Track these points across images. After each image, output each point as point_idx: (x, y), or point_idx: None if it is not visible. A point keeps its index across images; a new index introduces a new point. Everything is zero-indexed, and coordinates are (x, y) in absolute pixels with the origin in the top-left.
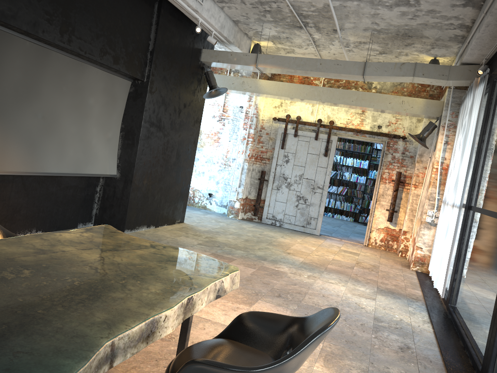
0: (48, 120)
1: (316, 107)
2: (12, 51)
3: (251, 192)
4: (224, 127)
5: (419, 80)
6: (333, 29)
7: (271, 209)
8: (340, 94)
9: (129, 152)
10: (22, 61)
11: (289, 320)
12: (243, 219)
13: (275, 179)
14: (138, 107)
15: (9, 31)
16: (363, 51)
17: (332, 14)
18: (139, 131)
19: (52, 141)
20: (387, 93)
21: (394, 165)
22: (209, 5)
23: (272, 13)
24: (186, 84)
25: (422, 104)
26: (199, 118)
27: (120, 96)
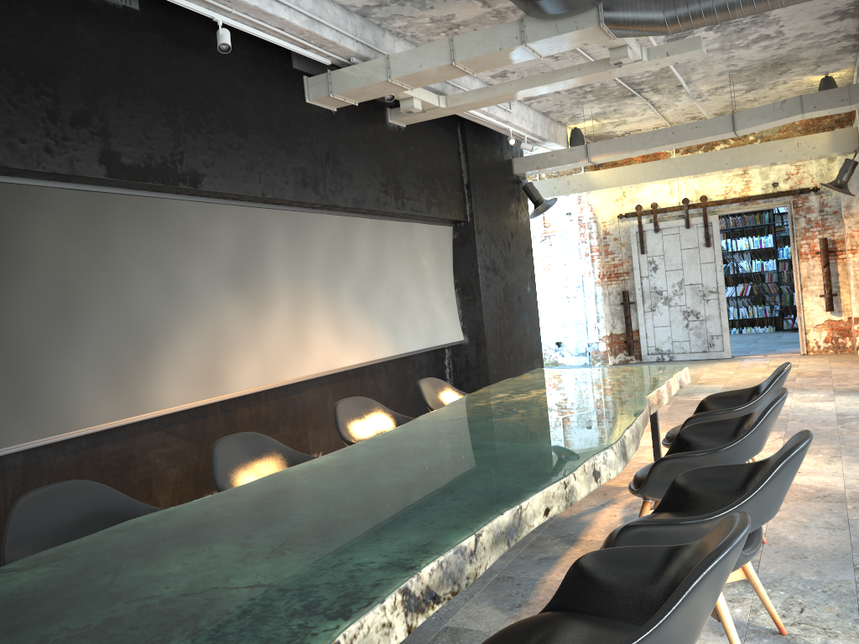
0: (397, 294)
1: (674, 183)
2: (360, 233)
3: (616, 325)
4: (552, 246)
5: (812, 115)
6: (677, 86)
7: (651, 339)
8: (707, 160)
9: (472, 309)
10: (368, 240)
11: (747, 390)
12: (615, 364)
13: (645, 297)
14: (468, 254)
15: (356, 214)
16: (723, 95)
17: (673, 72)
18: (478, 281)
19: (404, 316)
20: (771, 135)
21: (813, 231)
22: (516, 109)
23: (594, 92)
24: (507, 209)
25: (826, 139)
26: (529, 245)
27: (446, 247)
